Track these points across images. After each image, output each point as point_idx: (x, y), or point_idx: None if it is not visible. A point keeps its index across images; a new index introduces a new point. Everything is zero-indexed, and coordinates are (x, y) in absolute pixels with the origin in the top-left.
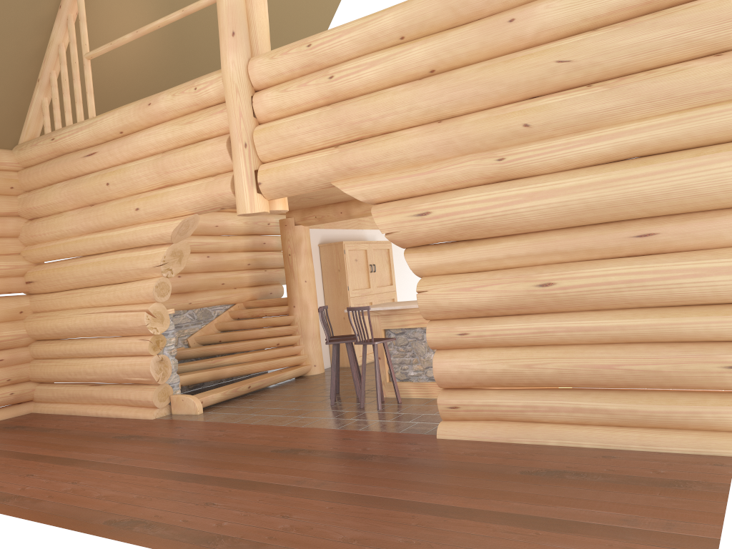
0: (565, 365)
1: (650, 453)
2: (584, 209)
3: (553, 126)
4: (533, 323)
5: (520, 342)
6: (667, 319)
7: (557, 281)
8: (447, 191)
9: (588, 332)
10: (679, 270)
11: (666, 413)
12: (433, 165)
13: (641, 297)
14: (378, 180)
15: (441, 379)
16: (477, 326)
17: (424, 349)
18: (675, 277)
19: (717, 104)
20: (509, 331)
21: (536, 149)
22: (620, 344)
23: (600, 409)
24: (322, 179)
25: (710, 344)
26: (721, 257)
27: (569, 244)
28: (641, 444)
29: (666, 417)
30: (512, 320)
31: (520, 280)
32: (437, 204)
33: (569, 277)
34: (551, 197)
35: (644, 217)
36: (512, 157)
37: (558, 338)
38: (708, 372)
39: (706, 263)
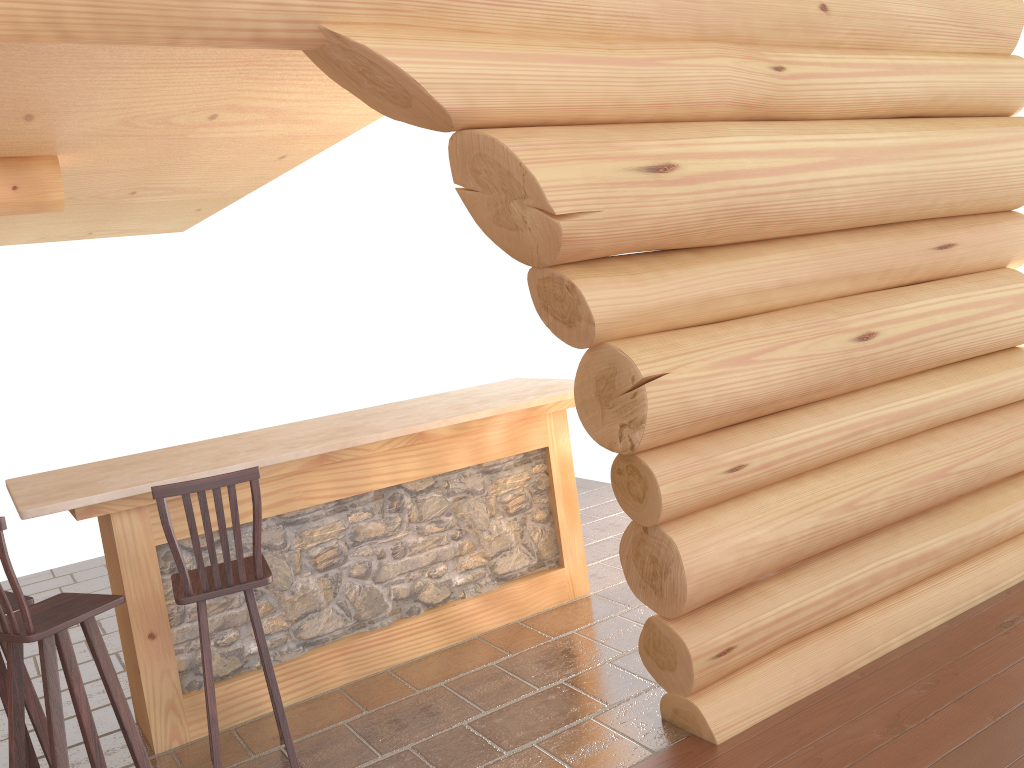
0: (896, 488)
1: (1005, 597)
2: (905, 192)
3: (854, 24)
4: (841, 418)
5: (819, 463)
6: (980, 379)
7: (878, 328)
8: (665, 123)
9: (911, 419)
10: (995, 301)
11: (990, 529)
12: (646, 47)
13: (960, 348)
14: (512, 53)
15: (699, 594)
16: (756, 444)
17: (289, 571)
18: (995, 311)
19: (994, 55)
20: (811, 442)
21: (827, 63)
22: (924, 434)
23: (928, 553)
24: (299, 3)
25: (1002, 411)
26: (1015, 281)
27: (866, 260)
28: (983, 590)
29: (989, 535)
30: (805, 419)
31: (827, 331)
32: (684, 147)
33: (889, 320)
34: (875, 163)
35: (921, 219)
36: (796, 70)
37: (872, 440)
38: (1023, 451)
39: (1010, 290)
